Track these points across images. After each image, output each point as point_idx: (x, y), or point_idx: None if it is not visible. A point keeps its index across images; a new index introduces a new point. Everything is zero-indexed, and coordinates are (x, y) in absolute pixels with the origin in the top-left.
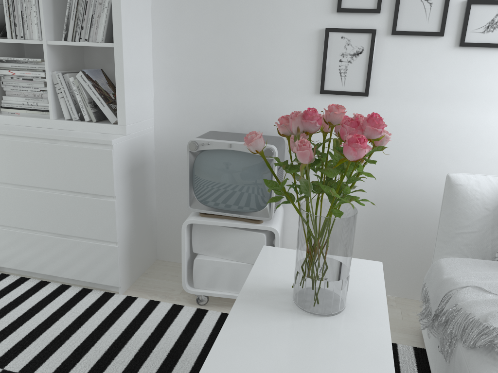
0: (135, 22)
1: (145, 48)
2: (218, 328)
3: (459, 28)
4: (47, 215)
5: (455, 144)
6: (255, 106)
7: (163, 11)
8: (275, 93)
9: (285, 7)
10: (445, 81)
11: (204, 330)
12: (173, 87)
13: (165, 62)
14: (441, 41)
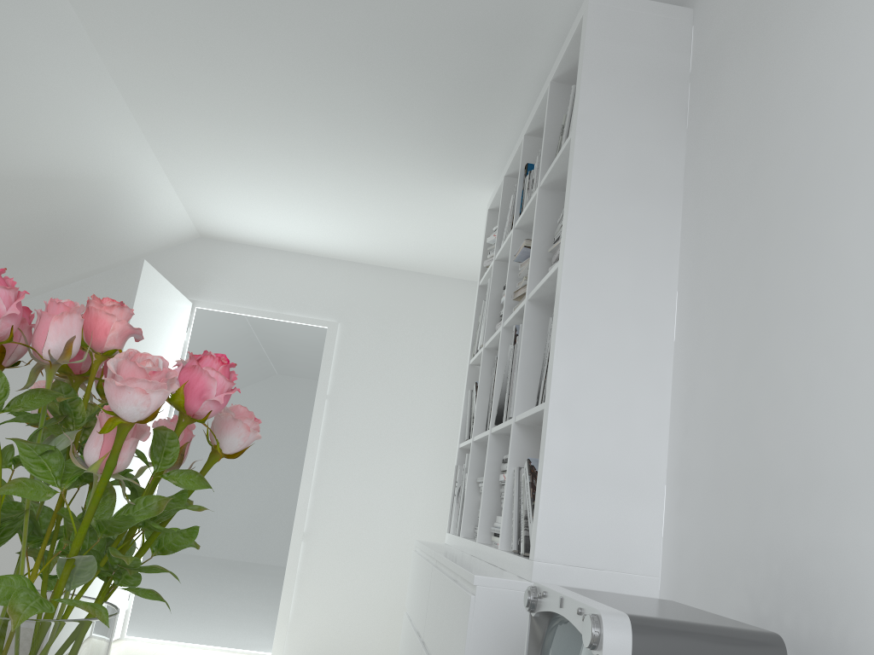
0: (606, 365)
1: (637, 417)
2: None
3: None
4: None
5: None
6: (803, 548)
7: (685, 345)
8: (842, 503)
9: (853, 249)
10: None
11: None
12: (686, 502)
13: (680, 448)
14: None
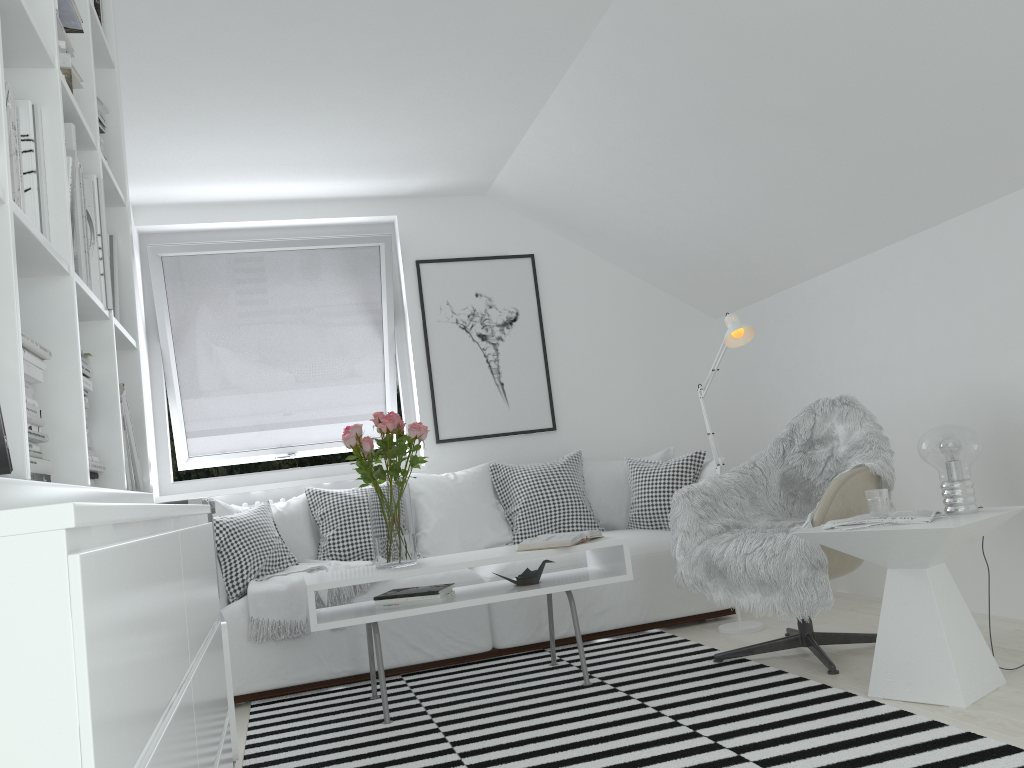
0: None
1: None
2: (284, 761)
3: None
4: (214, 703)
5: None
6: None
7: None
8: None
9: None
10: None
11: (297, 763)
12: None
13: None
14: None
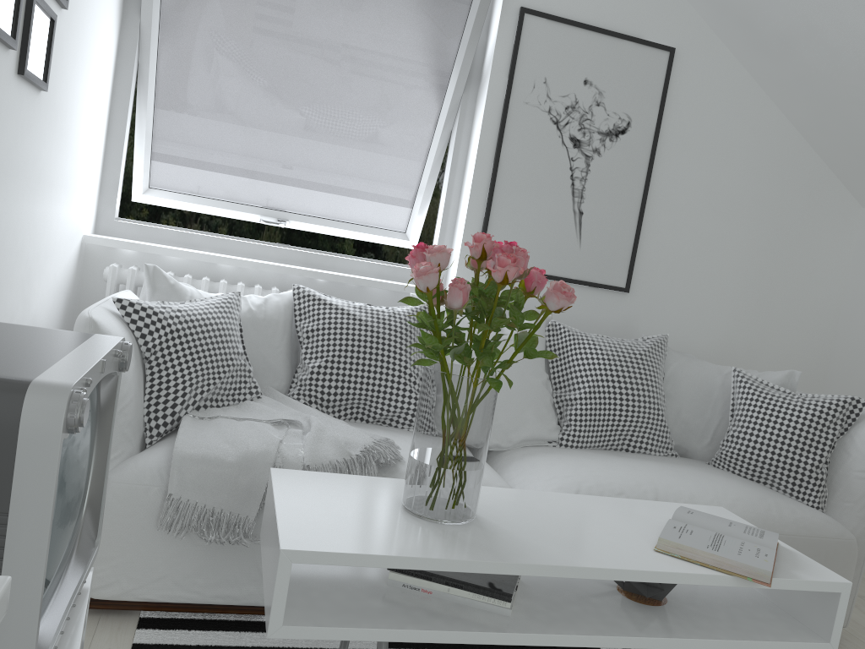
0: None
1: None
2: None
3: (21, 40)
4: None
5: (3, 264)
6: None
7: None
8: None
9: None
10: (5, 141)
11: None
12: None
13: None
14: (8, 57)
